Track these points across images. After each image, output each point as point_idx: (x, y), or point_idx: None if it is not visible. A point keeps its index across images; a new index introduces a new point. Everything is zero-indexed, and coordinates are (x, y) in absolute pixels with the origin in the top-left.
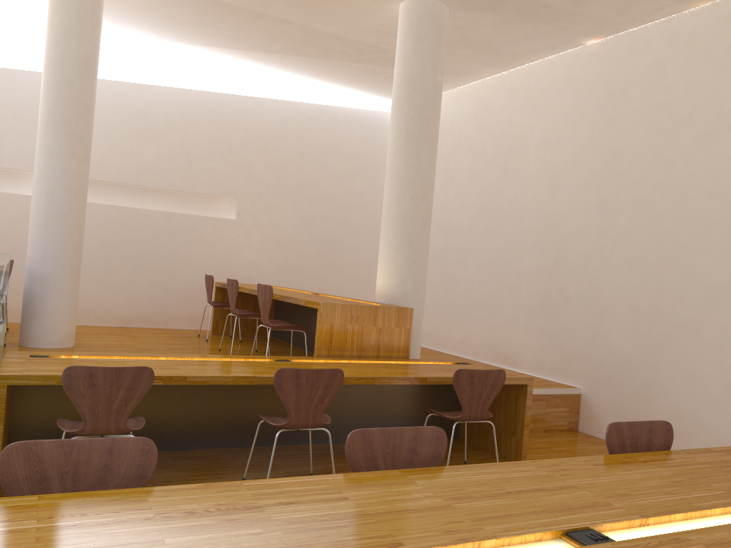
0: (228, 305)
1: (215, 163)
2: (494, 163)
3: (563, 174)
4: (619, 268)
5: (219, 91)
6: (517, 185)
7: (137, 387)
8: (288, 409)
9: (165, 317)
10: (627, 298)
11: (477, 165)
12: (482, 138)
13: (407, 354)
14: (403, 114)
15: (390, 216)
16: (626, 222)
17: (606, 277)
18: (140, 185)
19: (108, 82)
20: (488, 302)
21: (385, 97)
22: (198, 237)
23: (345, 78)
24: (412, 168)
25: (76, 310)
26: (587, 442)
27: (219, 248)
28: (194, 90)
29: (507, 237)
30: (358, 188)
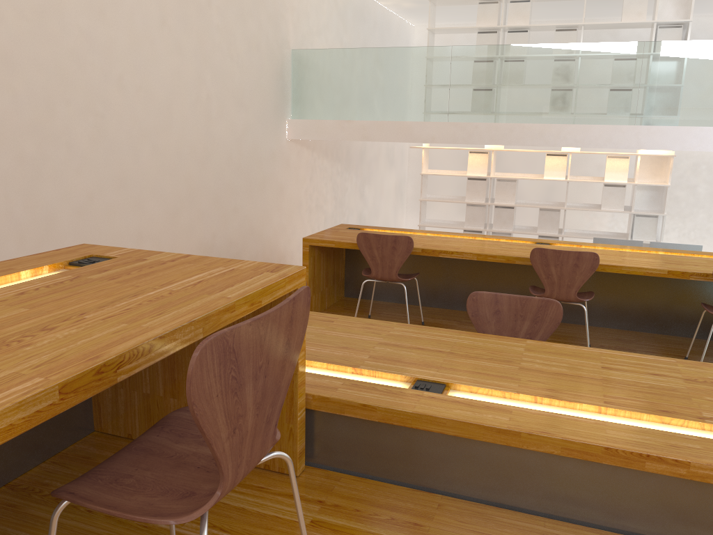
0: None
1: None
2: None
3: None
4: None
5: None
6: None
7: None
8: None
9: None
10: None
11: None
12: None
13: None
14: None
15: None
16: None
17: None
18: None
19: None
20: None
21: None
22: None
23: None
24: None
25: None
26: None
27: None
28: None
29: None
30: None
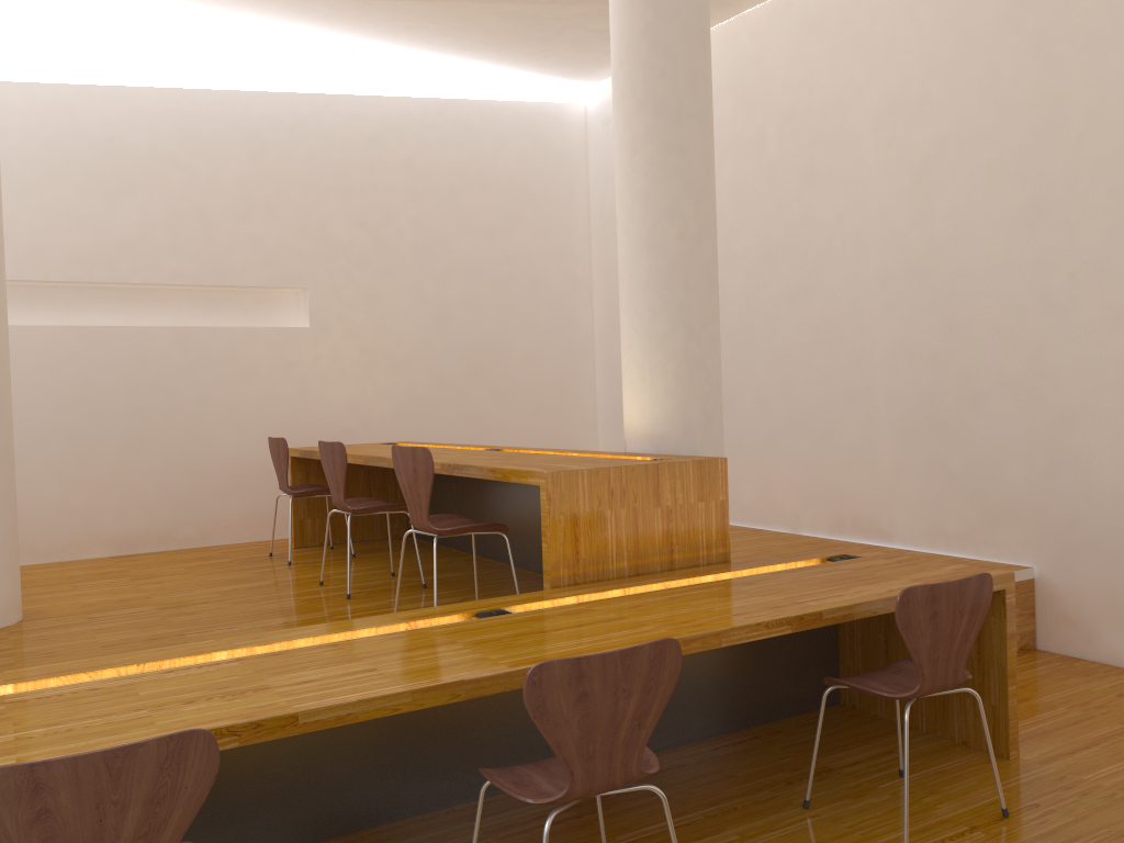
0: (321, 490)
1: (257, 226)
2: (786, 164)
3: (941, 164)
4: (1092, 328)
5: (247, 89)
6: (840, 200)
7: (175, 790)
8: (564, 759)
9: (200, 525)
10: (1118, 385)
11: (751, 175)
12: (755, 122)
13: (727, 554)
14: (643, 67)
15: (641, 277)
16: (1098, 236)
17: (1064, 348)
18: (118, 281)
19: (28, 87)
20: (806, 423)
21: (554, 74)
22: (242, 368)
23: (481, 42)
24: (675, 175)
25: (15, 547)
26: (1076, 673)
27: (286, 384)
28: (199, 91)
29: (833, 298)
30: (523, 246)
